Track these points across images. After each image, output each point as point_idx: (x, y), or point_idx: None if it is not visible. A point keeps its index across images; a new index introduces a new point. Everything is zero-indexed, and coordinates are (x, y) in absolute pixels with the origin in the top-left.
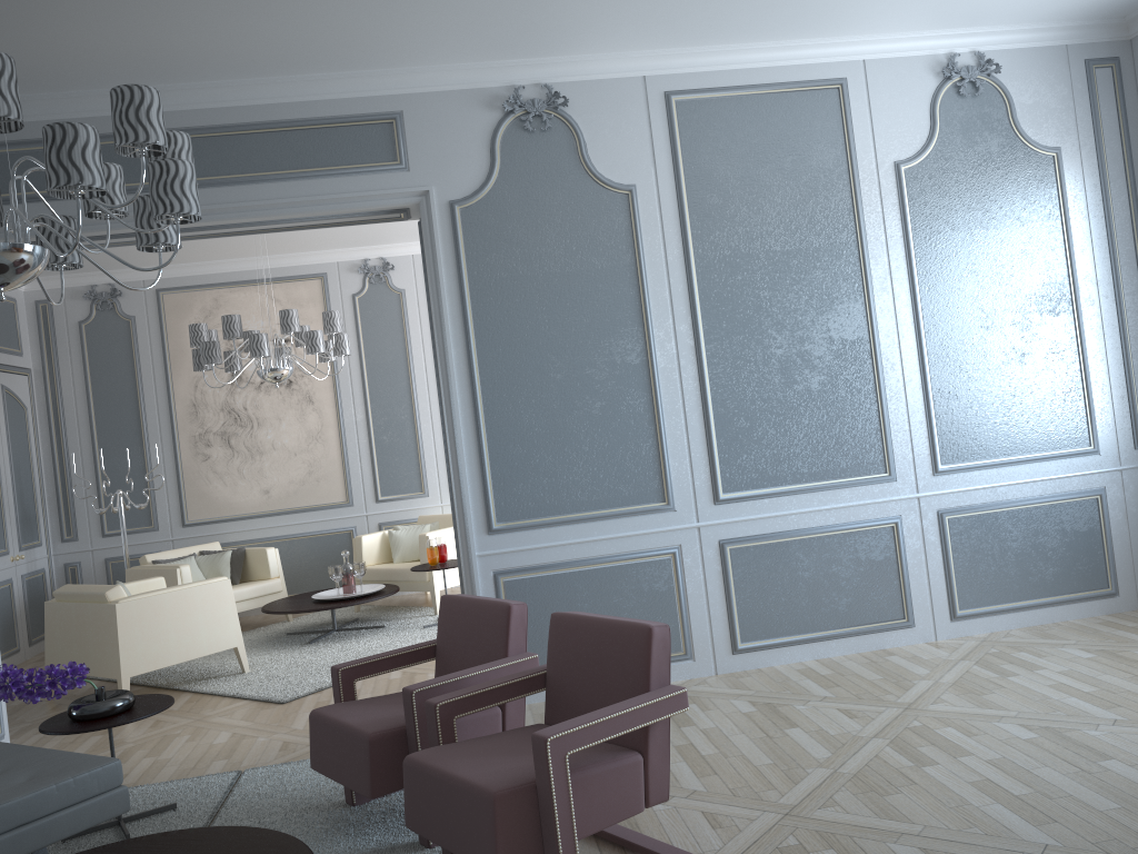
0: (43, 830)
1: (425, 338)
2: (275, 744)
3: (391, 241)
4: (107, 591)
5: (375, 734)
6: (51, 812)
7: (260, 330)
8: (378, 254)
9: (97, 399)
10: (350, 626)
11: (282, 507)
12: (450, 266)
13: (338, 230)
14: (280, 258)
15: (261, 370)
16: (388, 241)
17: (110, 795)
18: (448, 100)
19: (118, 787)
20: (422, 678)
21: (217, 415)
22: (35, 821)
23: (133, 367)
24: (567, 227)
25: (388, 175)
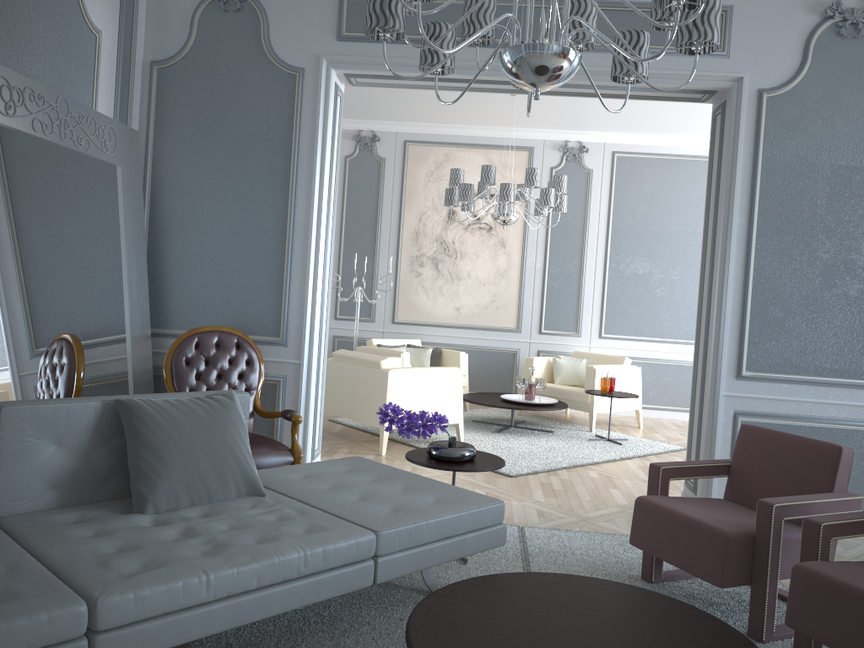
0: (458, 545)
1: (601, 211)
2: (530, 510)
3: (592, 129)
4: (381, 360)
5: (731, 533)
6: (463, 532)
7: (475, 184)
8: (577, 138)
9: (348, 216)
10: (521, 426)
11: (467, 323)
12: (748, 145)
13: (561, 113)
14: (501, 130)
15: (496, 213)
16: (589, 129)
17: (496, 529)
18: (774, 1)
19: (500, 524)
20: (620, 483)
21: (431, 244)
22: (453, 537)
23: (378, 197)
24: (859, 126)
25: (709, 59)
